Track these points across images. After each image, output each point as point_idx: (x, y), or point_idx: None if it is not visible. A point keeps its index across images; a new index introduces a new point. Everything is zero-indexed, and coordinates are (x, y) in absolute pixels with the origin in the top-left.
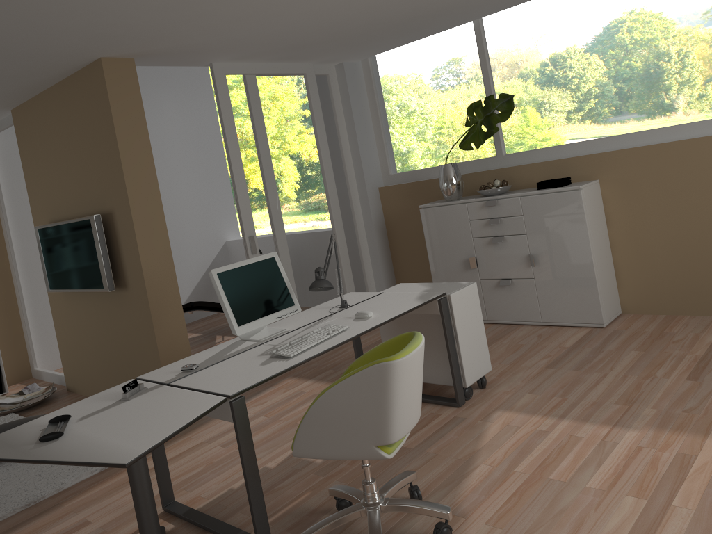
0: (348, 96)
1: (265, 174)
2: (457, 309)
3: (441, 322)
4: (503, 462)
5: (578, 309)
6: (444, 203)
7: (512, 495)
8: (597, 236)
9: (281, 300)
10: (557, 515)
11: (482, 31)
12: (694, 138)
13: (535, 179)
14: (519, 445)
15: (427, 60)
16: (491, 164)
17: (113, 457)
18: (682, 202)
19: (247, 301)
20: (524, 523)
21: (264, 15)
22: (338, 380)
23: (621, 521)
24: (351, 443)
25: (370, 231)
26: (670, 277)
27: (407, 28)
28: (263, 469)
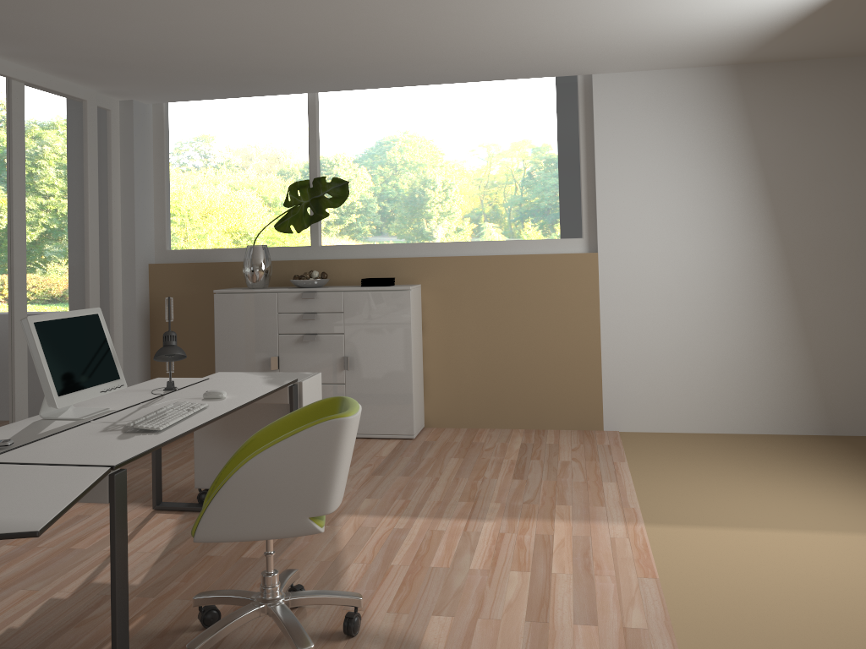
0: (131, 143)
1: (15, 217)
2: (306, 399)
3: (284, 414)
4: (376, 559)
5: (389, 419)
6: (249, 290)
7: (402, 584)
8: (416, 342)
9: (106, 370)
10: (457, 594)
11: (317, 107)
12: (514, 255)
13: (353, 276)
14: (384, 542)
15: (243, 123)
16: (303, 254)
17: (3, 528)
18: (496, 315)
19: (69, 365)
20: (428, 605)
21: (114, 12)
22: (275, 441)
23: (517, 591)
24: (280, 516)
25: (131, 318)
26: (476, 389)
27: (243, 80)
28: (51, 601)
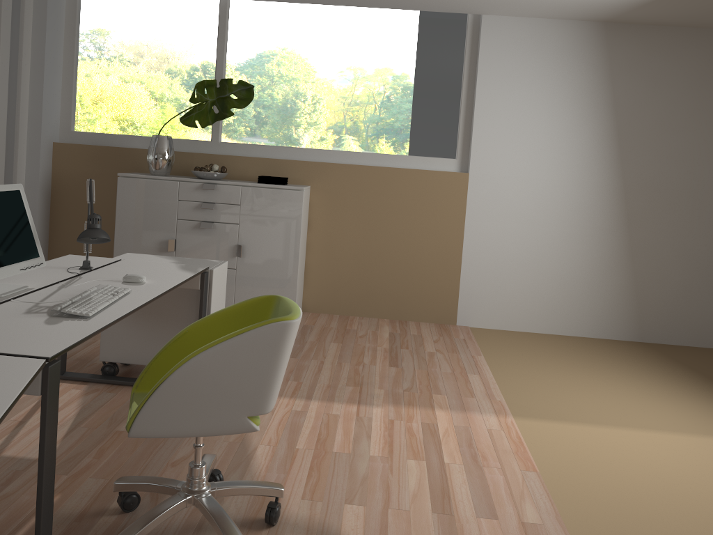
0: (44, 25)
1: None
2: (215, 286)
3: (193, 298)
4: (281, 441)
5: None
6: (152, 176)
7: (310, 470)
8: (303, 237)
9: (26, 247)
10: (364, 482)
11: (228, 13)
12: (396, 168)
13: (249, 173)
14: (285, 424)
15: (155, 20)
16: (203, 148)
17: None
18: (375, 219)
19: None
20: (339, 493)
21: None
22: (220, 340)
23: (417, 480)
24: (219, 415)
25: (33, 192)
26: (350, 282)
27: None
28: None
